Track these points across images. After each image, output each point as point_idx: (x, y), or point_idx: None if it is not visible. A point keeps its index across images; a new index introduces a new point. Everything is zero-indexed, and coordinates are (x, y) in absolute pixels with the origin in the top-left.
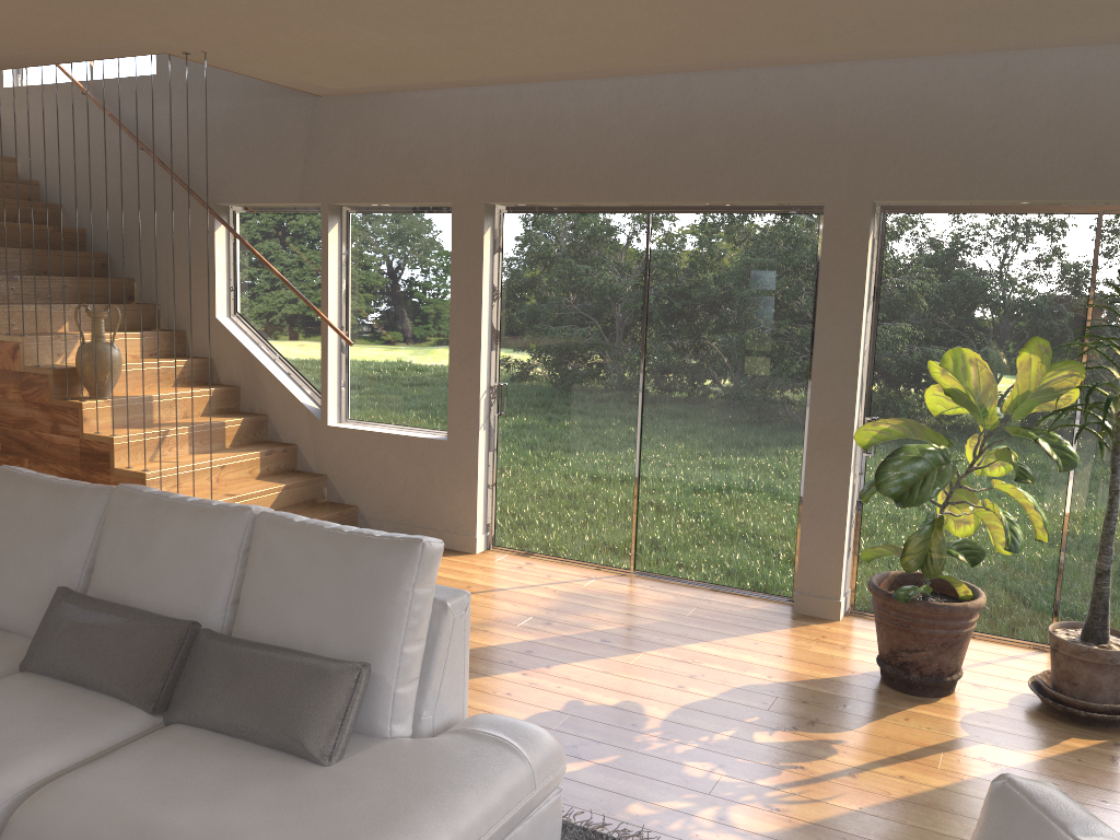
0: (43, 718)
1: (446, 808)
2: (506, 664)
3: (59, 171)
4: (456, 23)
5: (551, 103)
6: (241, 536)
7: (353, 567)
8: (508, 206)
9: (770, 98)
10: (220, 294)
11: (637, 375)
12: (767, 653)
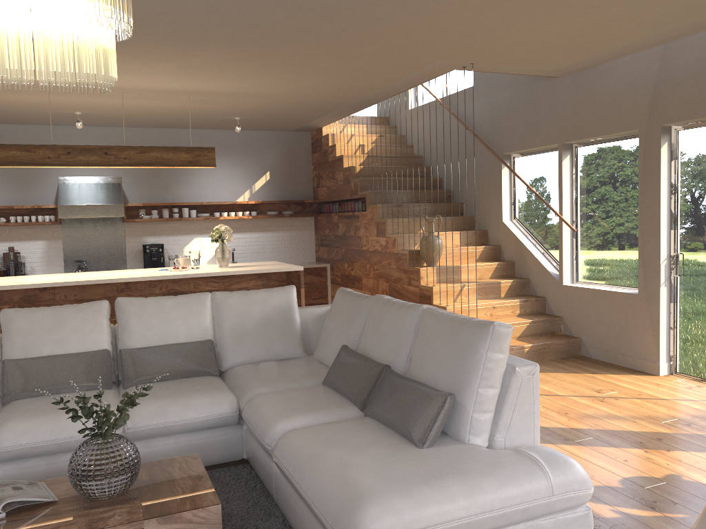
0: (313, 403)
1: (469, 484)
2: (636, 443)
3: (411, 144)
4: (593, 4)
5: None
6: (416, 321)
7: (457, 337)
8: (680, 125)
9: None
10: (505, 207)
11: None
12: None
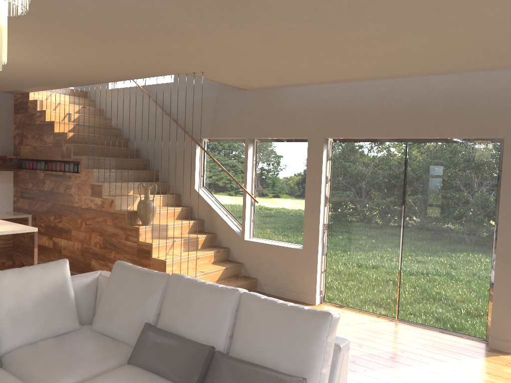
0: None
1: None
2: None
3: (135, 124)
4: (325, 56)
5: (358, 91)
6: (233, 303)
7: (294, 325)
8: (334, 138)
9: (473, 86)
10: (197, 178)
11: (399, 221)
12: (480, 371)
